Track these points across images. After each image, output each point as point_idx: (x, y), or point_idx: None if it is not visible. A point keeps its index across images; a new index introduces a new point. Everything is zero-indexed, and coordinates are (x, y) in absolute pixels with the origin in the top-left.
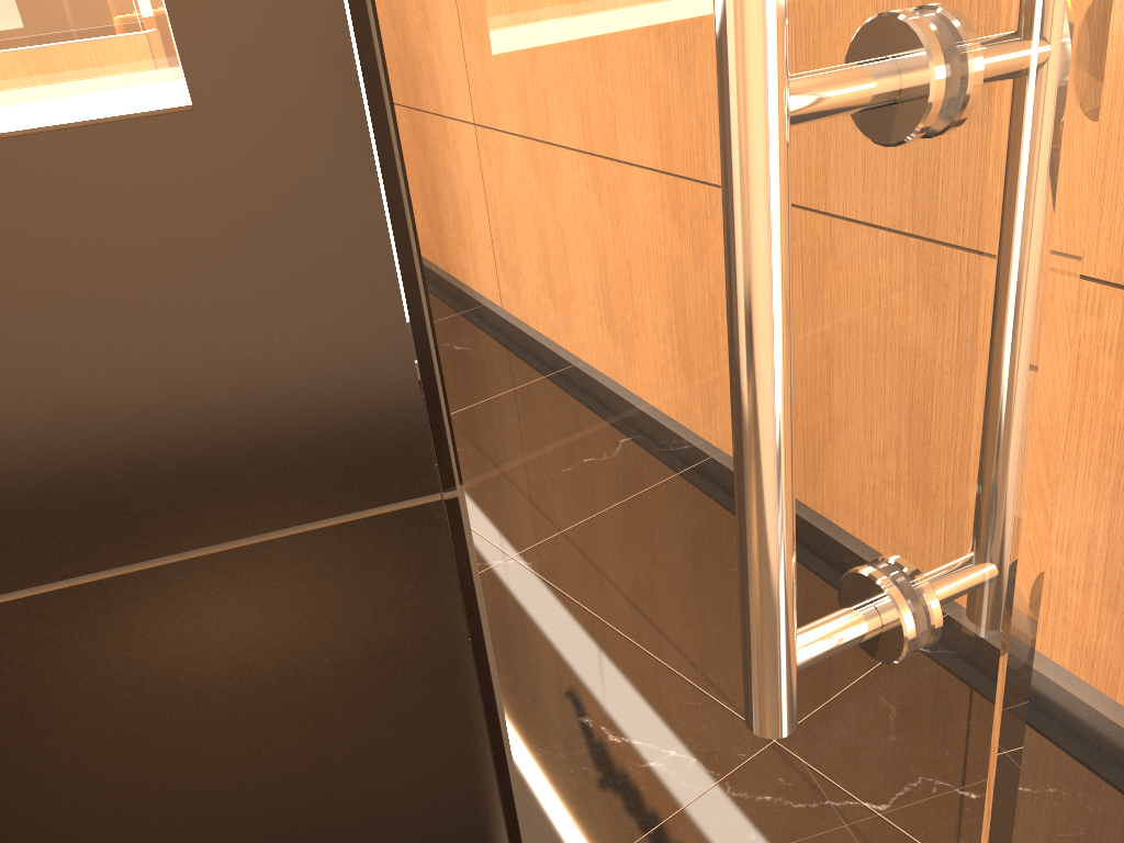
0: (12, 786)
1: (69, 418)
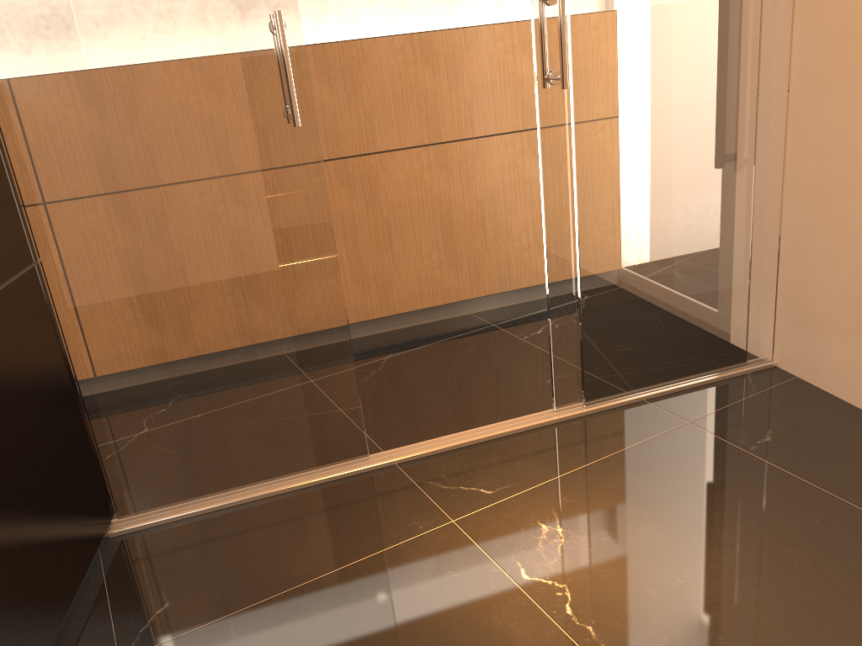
0: None
1: None
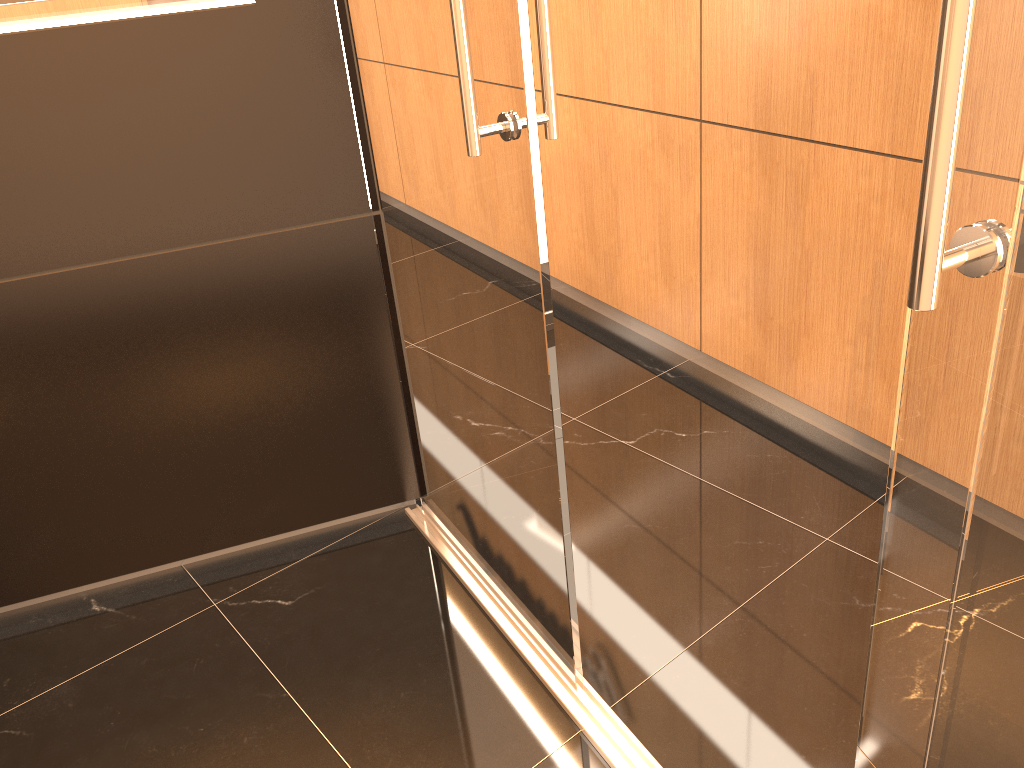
0: (149, 363)
1: (191, 158)
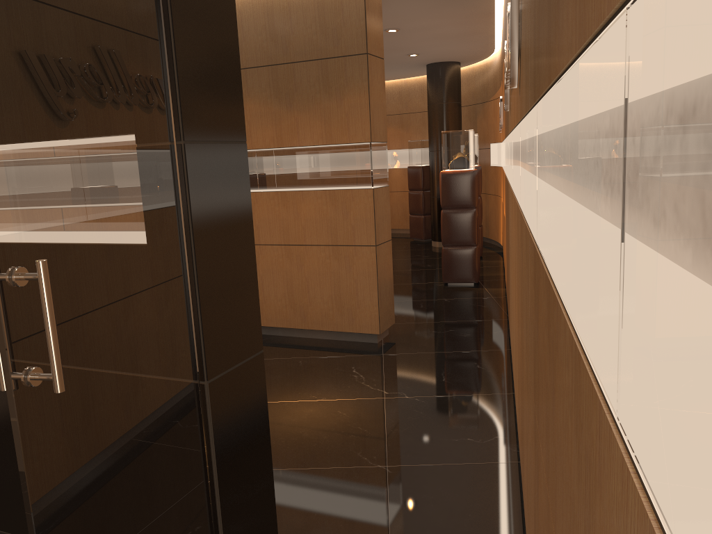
0: None
1: None
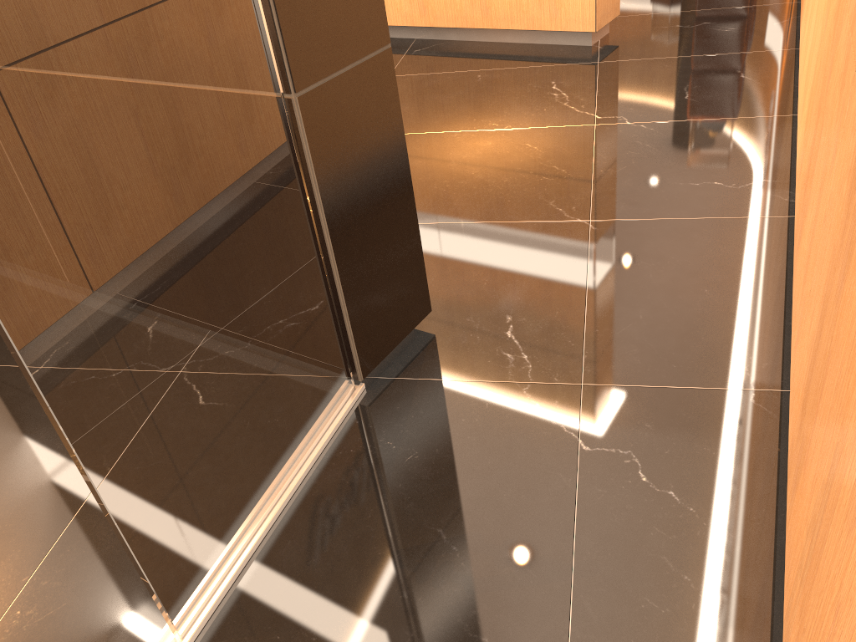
0: None
1: None
